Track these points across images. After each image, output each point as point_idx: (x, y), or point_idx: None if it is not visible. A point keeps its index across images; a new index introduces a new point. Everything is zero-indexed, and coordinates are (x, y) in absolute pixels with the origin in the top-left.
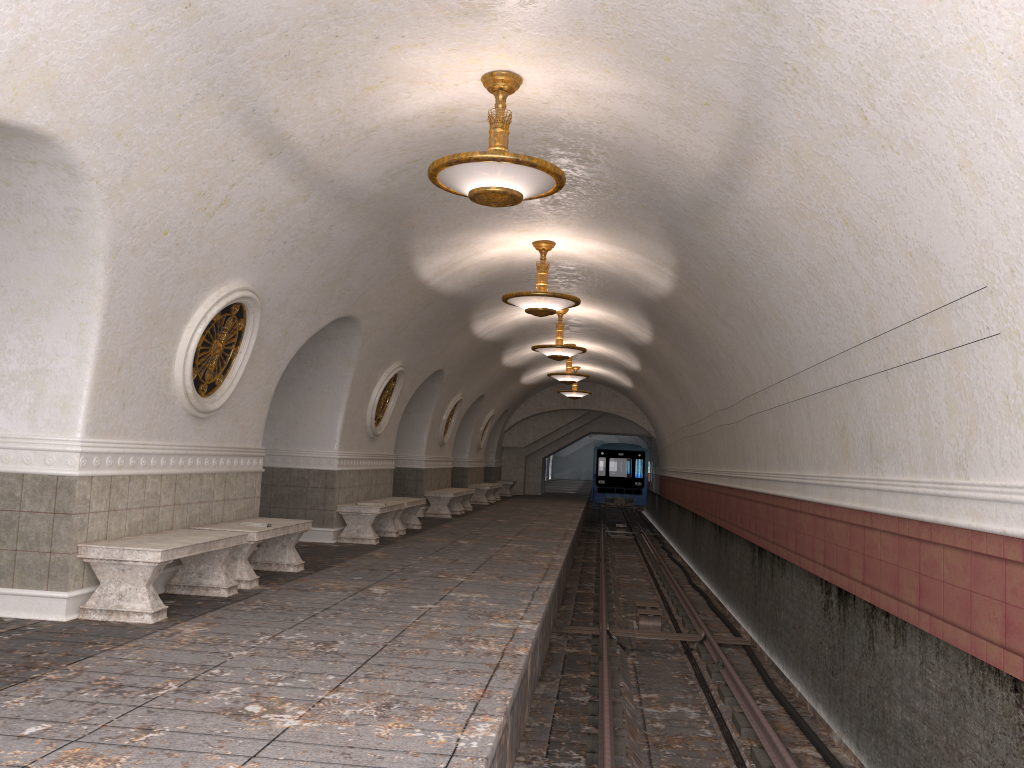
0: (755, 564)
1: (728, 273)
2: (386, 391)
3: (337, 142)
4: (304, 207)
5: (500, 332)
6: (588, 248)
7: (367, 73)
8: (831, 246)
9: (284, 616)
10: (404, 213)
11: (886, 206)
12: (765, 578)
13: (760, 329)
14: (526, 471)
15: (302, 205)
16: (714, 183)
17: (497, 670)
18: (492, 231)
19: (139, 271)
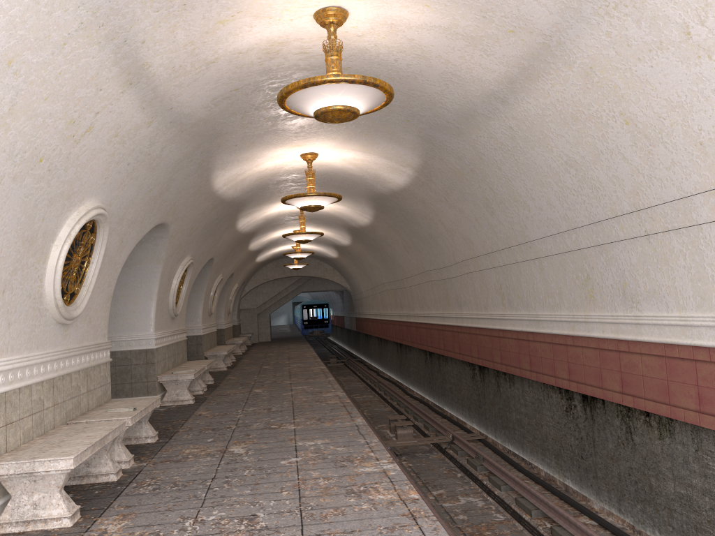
0: (476, 379)
1: (471, 169)
2: (181, 280)
3: (183, 72)
4: (147, 132)
5: (253, 225)
6: (343, 157)
7: (223, 7)
8: (601, 142)
9: (185, 493)
10: (216, 135)
11: (683, 106)
12: (490, 389)
13: (493, 209)
14: (258, 325)
15: (146, 130)
16: (488, 98)
17: (417, 520)
18: (274, 147)
19: (18, 197)
